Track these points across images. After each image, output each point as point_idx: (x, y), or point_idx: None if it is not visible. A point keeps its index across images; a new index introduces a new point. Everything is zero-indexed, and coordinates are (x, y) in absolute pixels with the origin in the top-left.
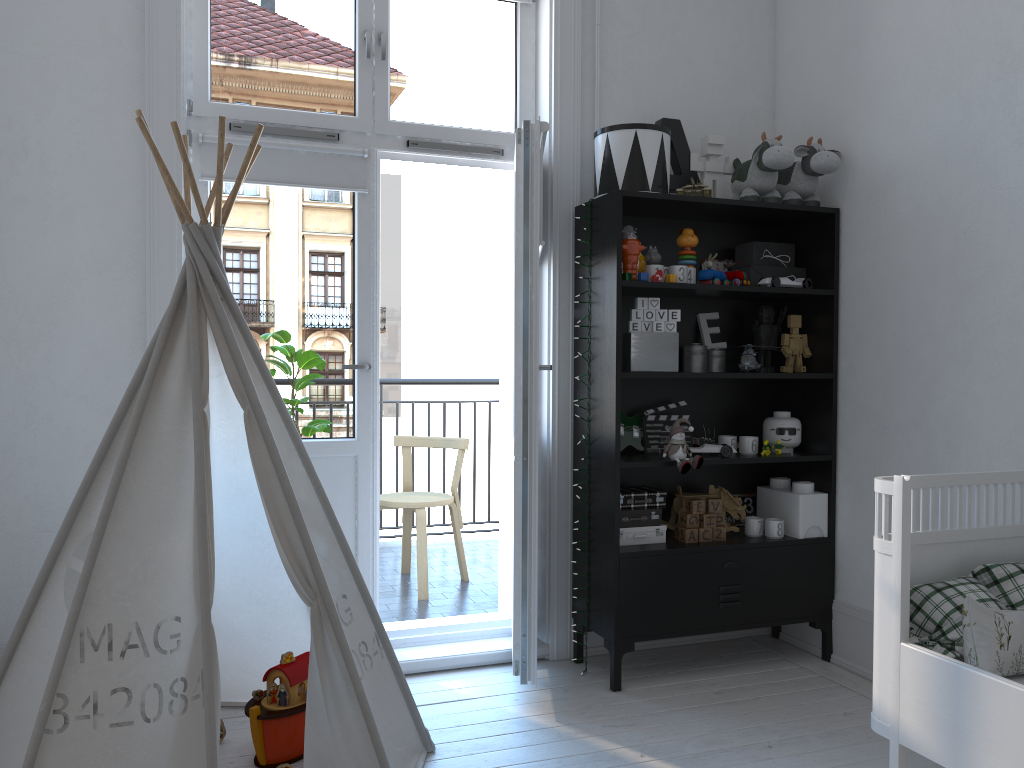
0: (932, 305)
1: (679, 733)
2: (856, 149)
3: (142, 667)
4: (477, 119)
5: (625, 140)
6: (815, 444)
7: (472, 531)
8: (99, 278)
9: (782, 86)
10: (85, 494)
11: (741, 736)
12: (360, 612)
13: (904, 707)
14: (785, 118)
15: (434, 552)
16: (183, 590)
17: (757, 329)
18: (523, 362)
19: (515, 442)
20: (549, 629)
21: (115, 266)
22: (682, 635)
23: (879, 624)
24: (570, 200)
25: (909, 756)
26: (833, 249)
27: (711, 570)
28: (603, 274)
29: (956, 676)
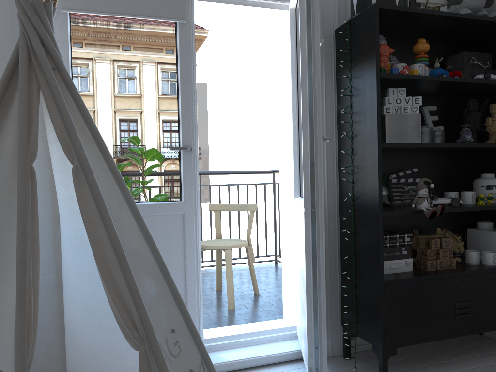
0: None
1: None
2: None
3: None
4: None
5: None
6: None
7: (257, 261)
8: None
9: None
10: None
11: None
12: (187, 343)
13: None
14: None
15: (235, 275)
16: (7, 342)
17: (467, 115)
18: (309, 134)
19: (304, 197)
20: None
21: None
22: (430, 341)
23: None
24: (331, 25)
25: None
26: None
27: (449, 291)
28: (363, 71)
29: None
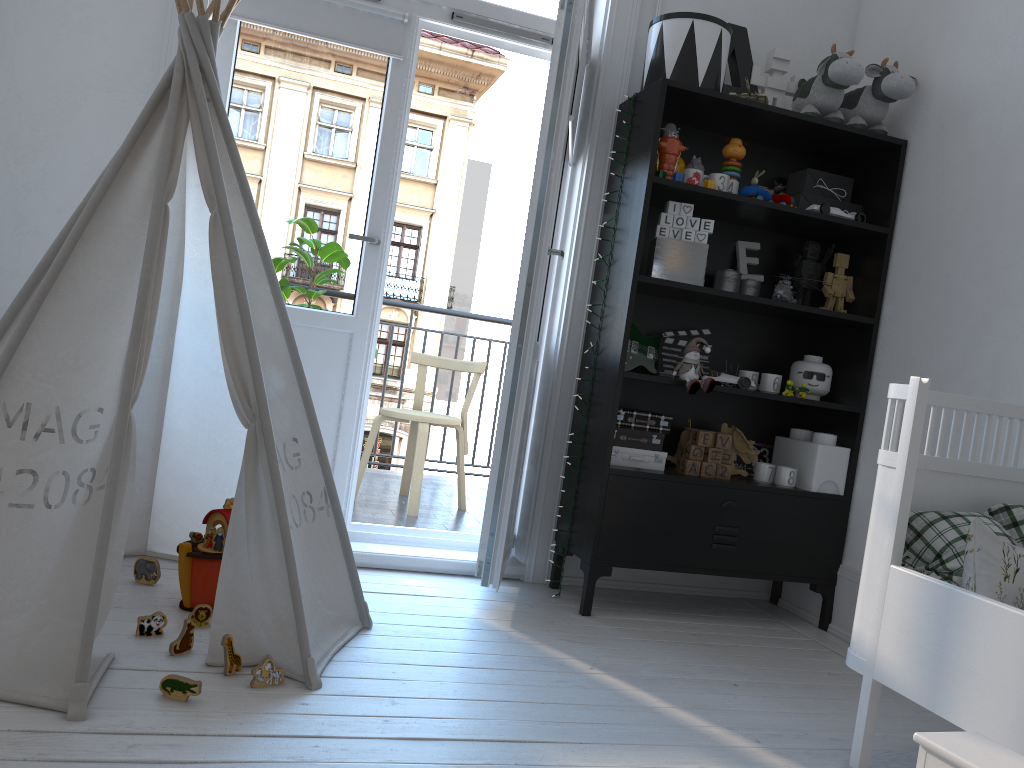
0: (993, 242)
1: (640, 658)
2: (935, 76)
3: (54, 453)
4: (530, 3)
5: (680, 30)
6: (845, 396)
7: (484, 475)
8: (108, 97)
9: (866, 13)
10: (37, 281)
11: (707, 672)
12: (311, 462)
13: (884, 637)
14: (864, 47)
15: (440, 485)
16: (112, 382)
17: (799, 264)
18: (532, 242)
19: (512, 328)
20: (528, 549)
21: (126, 87)
22: (666, 570)
23: (871, 546)
24: (615, 98)
25: (890, 718)
26: (894, 184)
27: (708, 506)
28: (636, 171)
29: (946, 600)
